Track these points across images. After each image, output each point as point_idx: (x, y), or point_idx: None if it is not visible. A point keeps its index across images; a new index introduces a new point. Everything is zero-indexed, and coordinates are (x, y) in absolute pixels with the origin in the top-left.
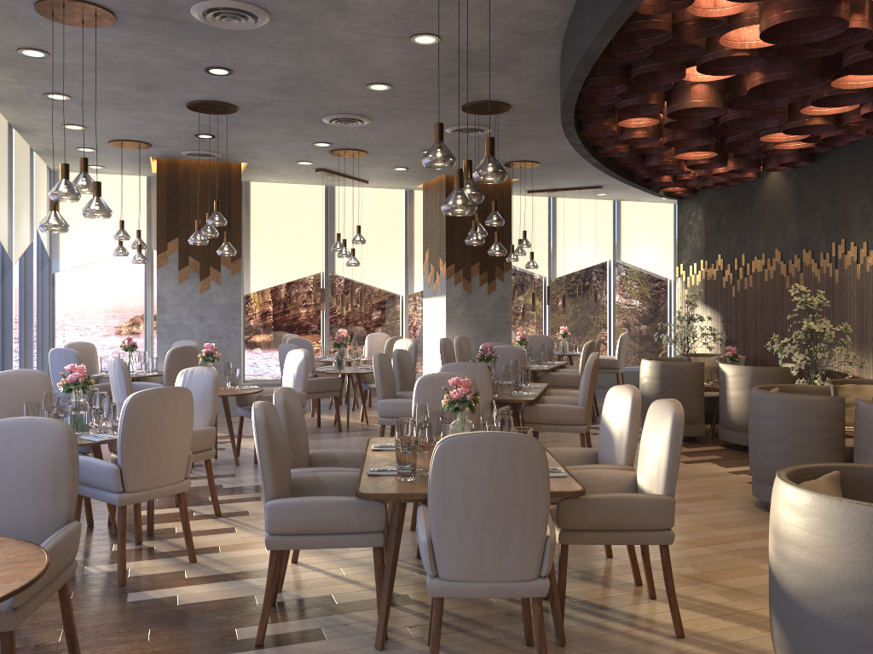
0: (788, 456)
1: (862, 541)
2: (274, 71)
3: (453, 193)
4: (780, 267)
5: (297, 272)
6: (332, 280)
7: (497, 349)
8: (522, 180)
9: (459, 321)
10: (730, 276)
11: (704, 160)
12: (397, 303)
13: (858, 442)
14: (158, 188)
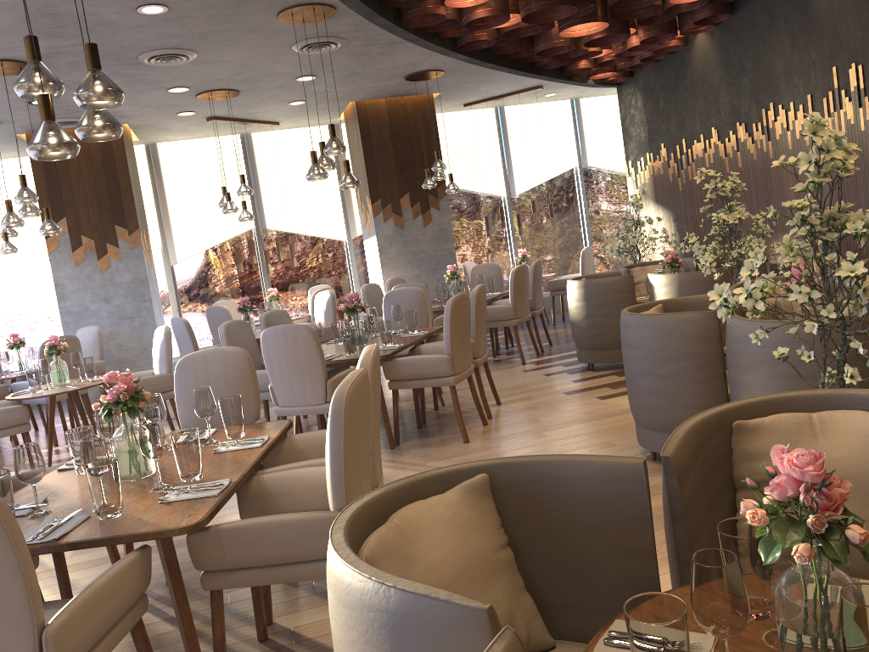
0: (659, 393)
1: (363, 640)
2: (9, 10)
3: (37, 130)
4: (718, 149)
5: (224, 233)
6: (266, 235)
7: (394, 293)
8: (444, 93)
9: (395, 261)
10: (674, 167)
11: (599, 34)
12: (342, 250)
13: (729, 369)
14: (33, 167)
